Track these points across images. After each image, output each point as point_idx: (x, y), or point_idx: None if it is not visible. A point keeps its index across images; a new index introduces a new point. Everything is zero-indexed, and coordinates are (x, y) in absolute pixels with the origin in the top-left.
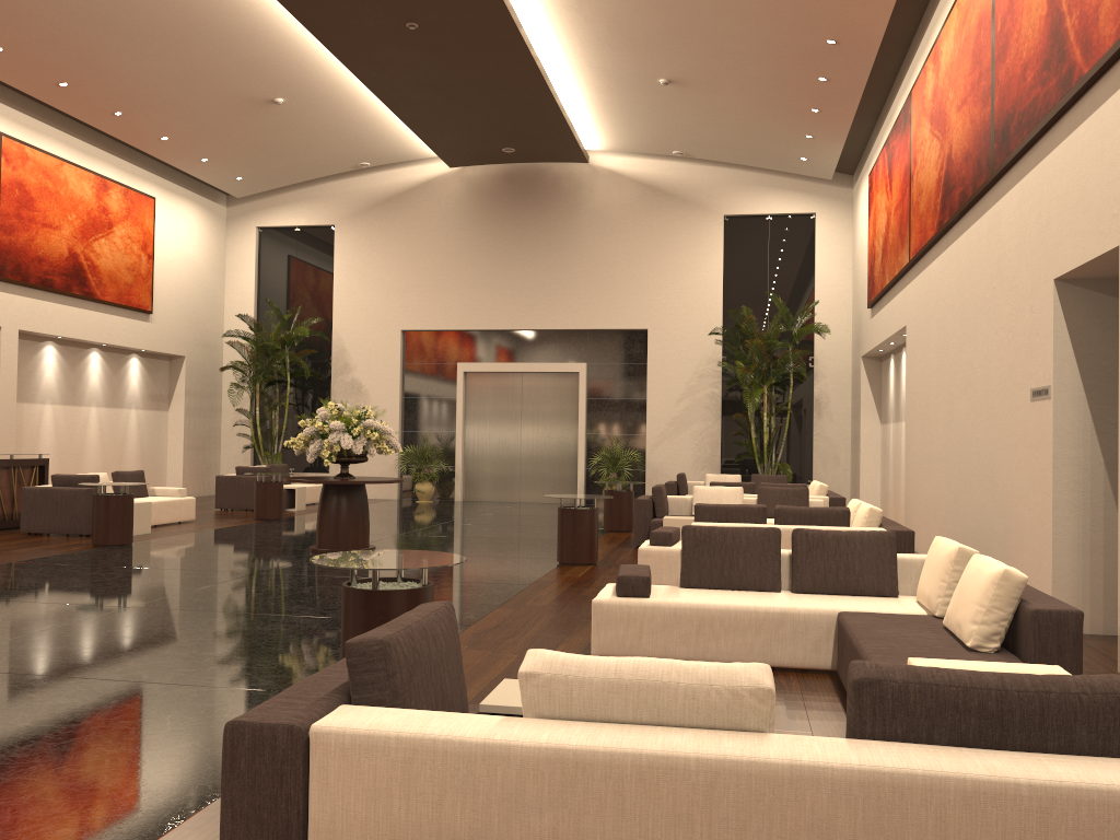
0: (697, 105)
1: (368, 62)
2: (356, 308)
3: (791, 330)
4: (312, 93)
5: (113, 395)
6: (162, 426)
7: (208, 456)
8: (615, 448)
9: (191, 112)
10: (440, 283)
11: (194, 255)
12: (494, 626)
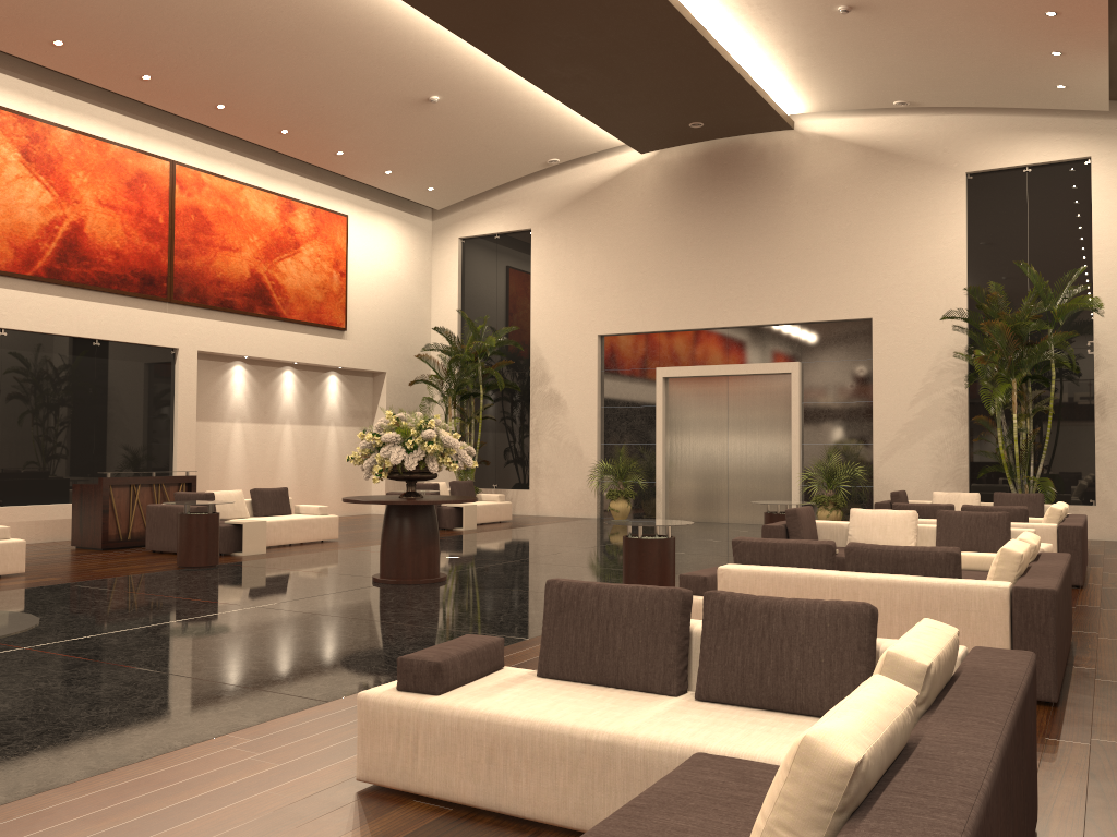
0: (897, 34)
1: (496, 39)
2: (552, 315)
3: (1052, 308)
4: (464, 86)
5: (309, 412)
6: None
7: None
8: (829, 461)
9: (353, 121)
10: (636, 282)
11: (394, 270)
12: (353, 706)
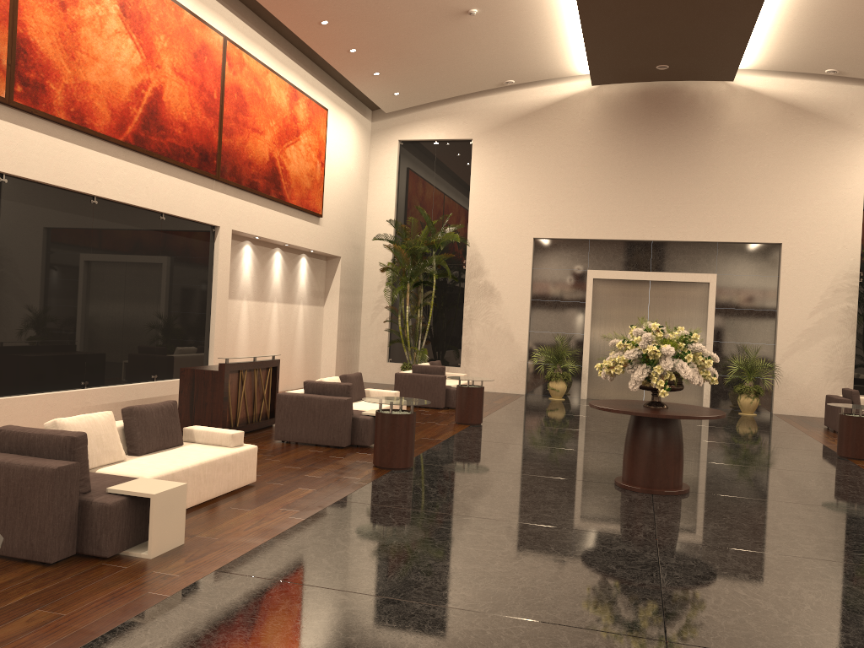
0: None
1: None
2: (490, 217)
3: None
4: (507, 4)
5: (288, 292)
6: (319, 319)
7: (352, 347)
8: (753, 358)
9: (389, 22)
10: (572, 195)
11: (349, 164)
12: None
